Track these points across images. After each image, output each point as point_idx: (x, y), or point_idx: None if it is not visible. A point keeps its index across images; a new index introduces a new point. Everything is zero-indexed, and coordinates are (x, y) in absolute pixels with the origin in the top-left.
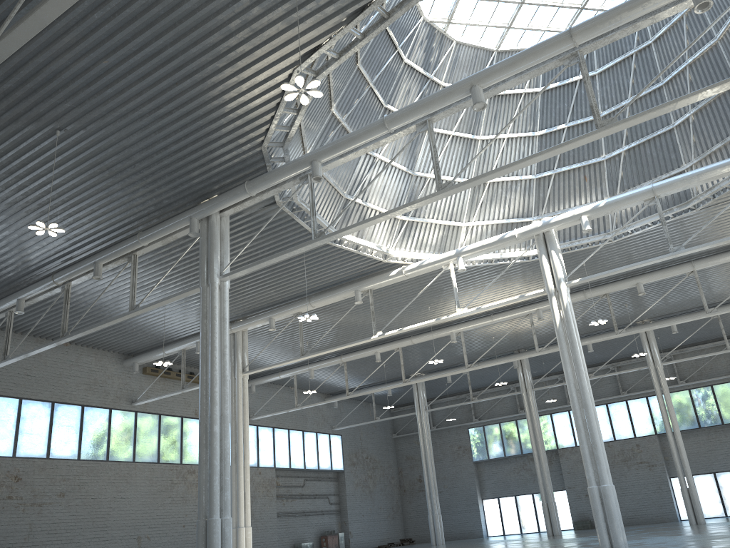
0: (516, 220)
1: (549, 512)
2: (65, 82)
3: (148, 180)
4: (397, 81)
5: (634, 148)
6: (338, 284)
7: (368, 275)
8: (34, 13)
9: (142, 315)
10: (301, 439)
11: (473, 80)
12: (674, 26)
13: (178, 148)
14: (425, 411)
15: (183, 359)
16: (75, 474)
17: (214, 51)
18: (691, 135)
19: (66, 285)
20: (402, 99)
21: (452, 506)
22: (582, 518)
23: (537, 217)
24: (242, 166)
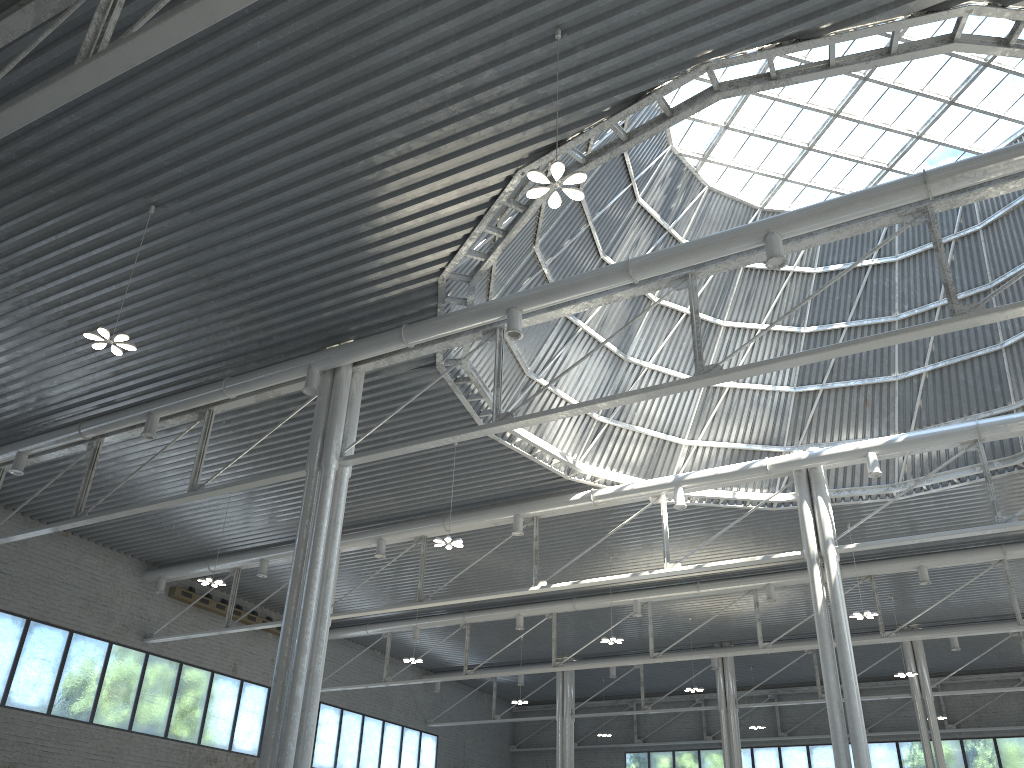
0: (760, 448)
1: None
2: (185, 136)
3: (261, 301)
4: (623, 226)
5: (942, 369)
6: (490, 502)
7: (537, 495)
8: None
9: (192, 505)
10: (380, 733)
11: (771, 225)
12: (1014, 211)
13: (318, 260)
14: (570, 716)
15: (235, 582)
16: (38, 736)
17: (413, 124)
18: None
19: (96, 442)
20: (626, 252)
21: None
22: None
23: (791, 447)
24: (403, 302)
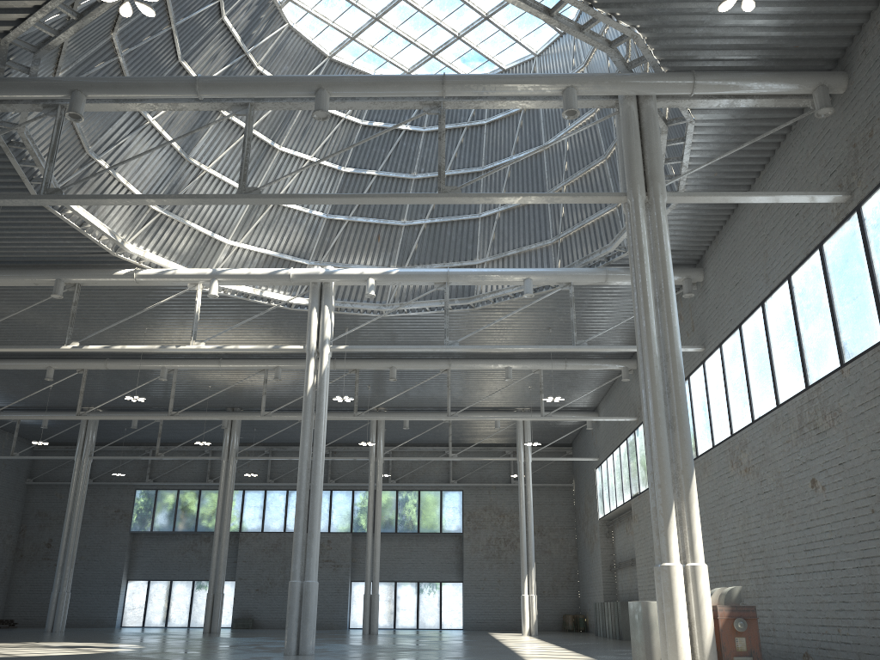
0: (290, 258)
1: (214, 605)
2: None
3: None
4: (205, 38)
5: (437, 224)
6: (33, 263)
7: (83, 264)
8: None
9: None
10: None
11: (323, 83)
12: (510, 117)
13: None
14: (89, 457)
15: None
16: None
17: None
18: (493, 233)
19: None
20: (204, 62)
21: (84, 583)
22: (244, 615)
23: (315, 262)
24: None
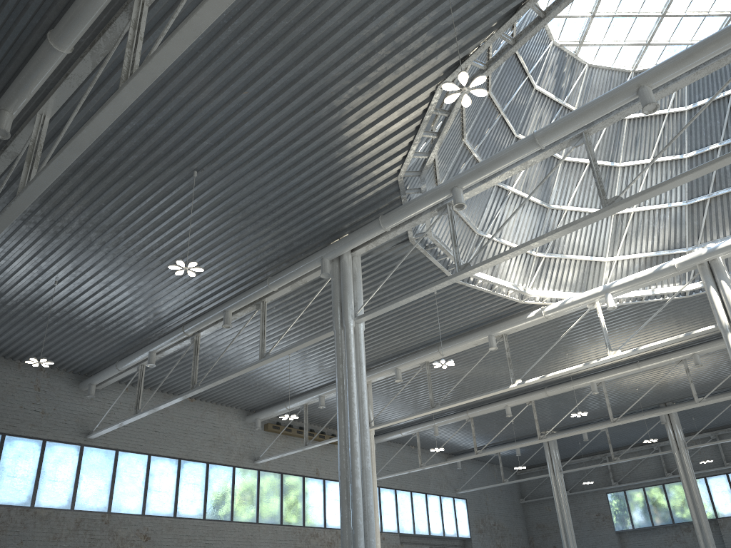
0: (667, 252)
1: None
2: (205, 118)
3: (280, 220)
4: (528, 109)
5: None
6: (469, 329)
7: (502, 318)
8: (190, 19)
9: (266, 367)
10: (425, 502)
11: (640, 81)
12: None
13: (312, 183)
14: (559, 472)
15: (305, 414)
16: (200, 534)
17: (355, 71)
18: None
19: (195, 336)
20: (533, 128)
21: None
22: None
23: (693, 247)
24: (376, 200)
